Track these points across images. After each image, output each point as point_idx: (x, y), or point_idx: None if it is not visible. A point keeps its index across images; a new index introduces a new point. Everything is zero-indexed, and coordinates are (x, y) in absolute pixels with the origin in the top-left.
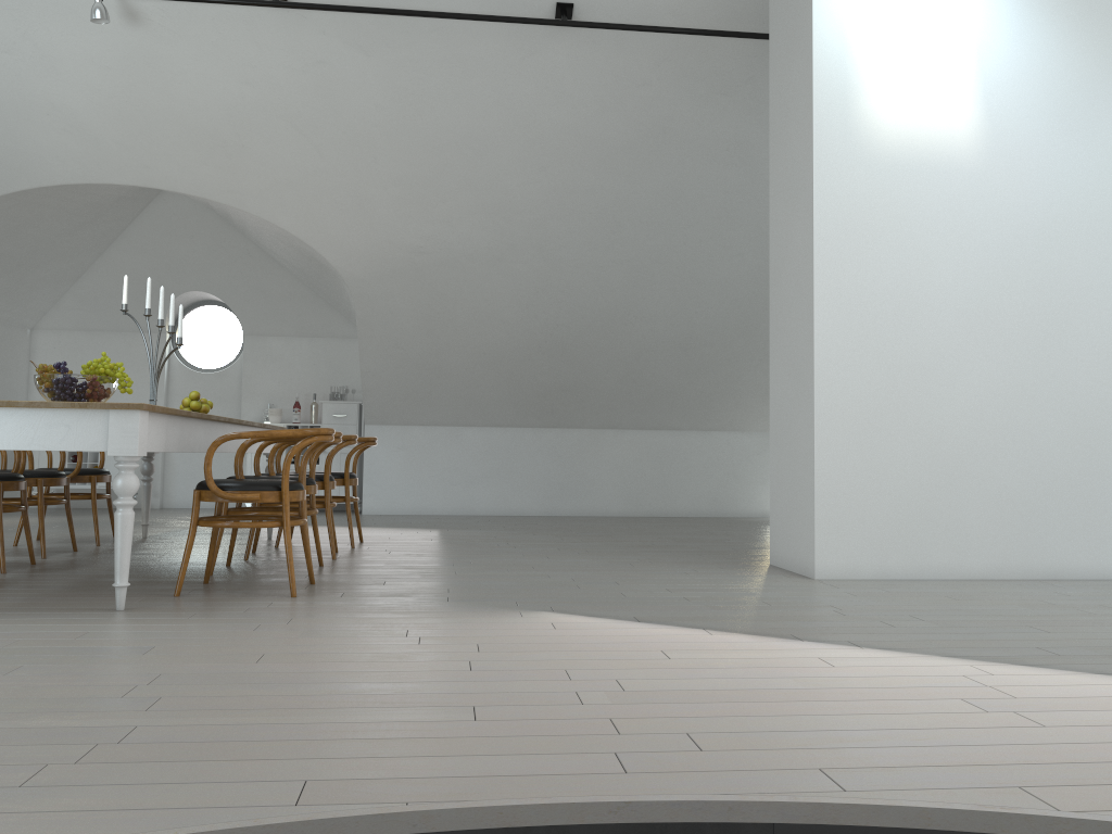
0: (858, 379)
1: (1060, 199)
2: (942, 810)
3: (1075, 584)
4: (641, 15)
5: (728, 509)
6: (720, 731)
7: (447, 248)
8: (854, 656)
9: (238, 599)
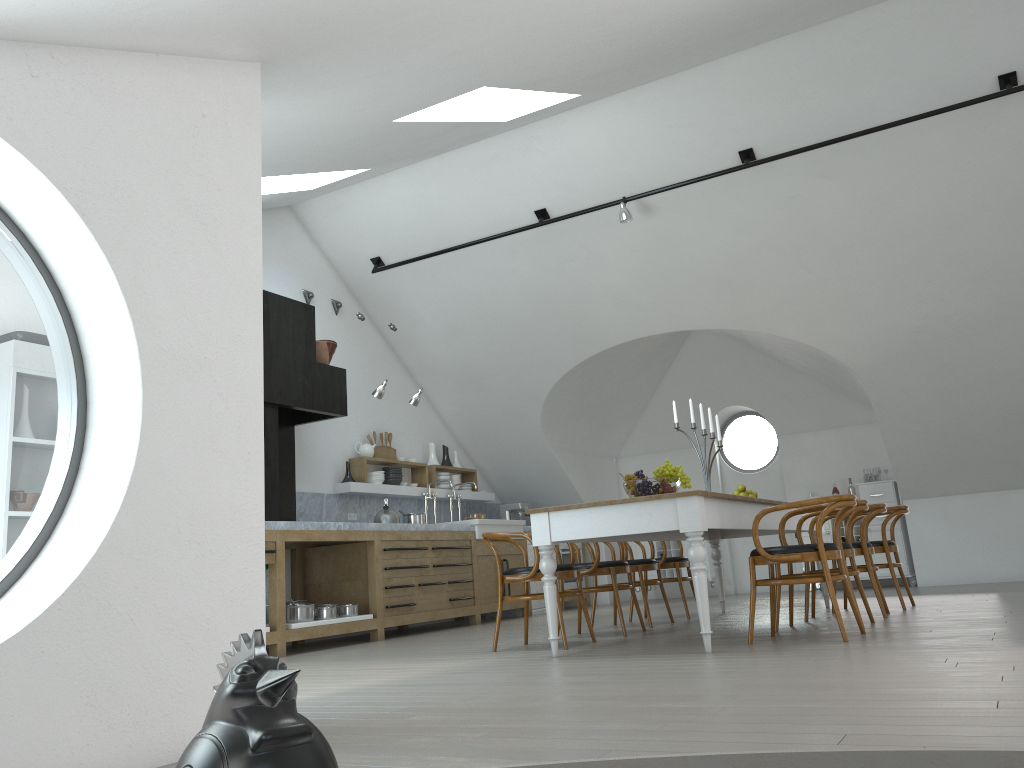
0: None
1: None
2: None
3: None
4: None
5: None
6: None
7: (944, 321)
8: None
9: (798, 644)
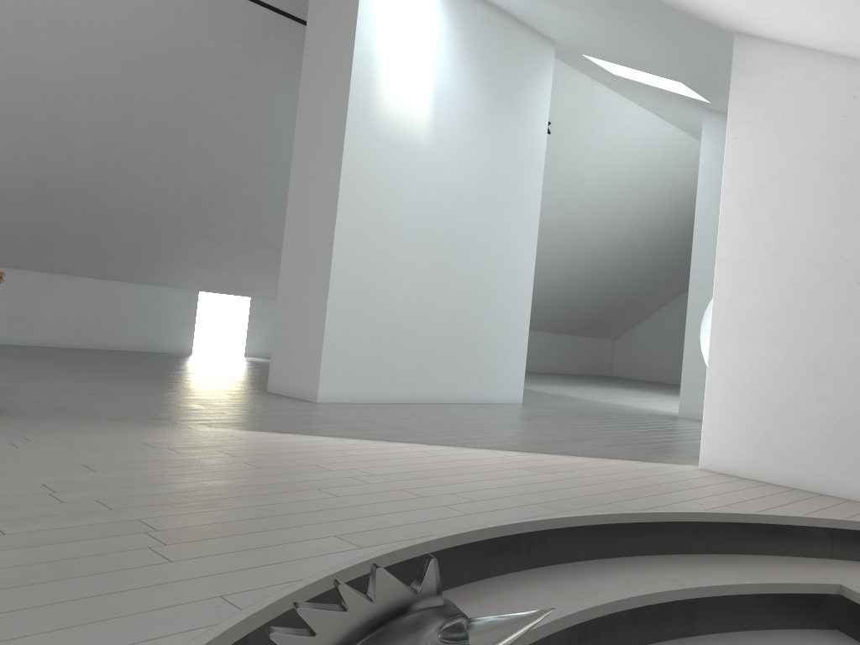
0: (354, 274)
1: (462, 181)
2: (602, 515)
3: (449, 406)
4: None
5: (154, 346)
6: (462, 491)
7: None
8: (435, 449)
9: None
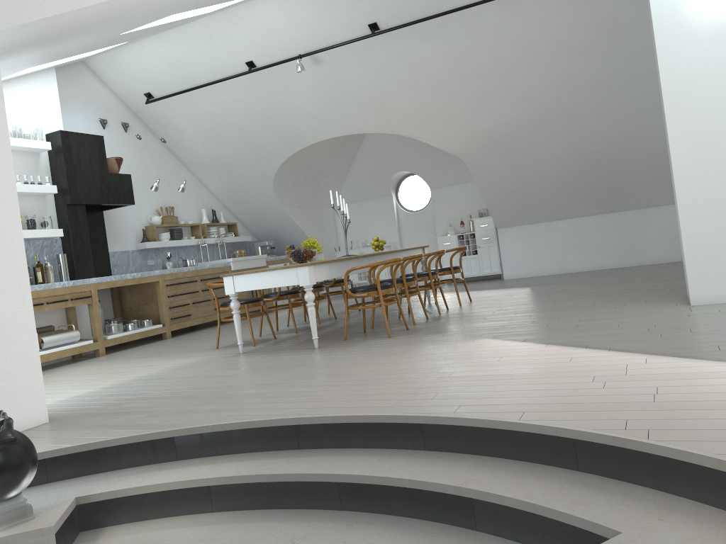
0: (706, 179)
1: None
2: (475, 419)
3: None
4: None
5: None
6: (453, 392)
7: (507, 125)
8: (593, 356)
9: (365, 340)
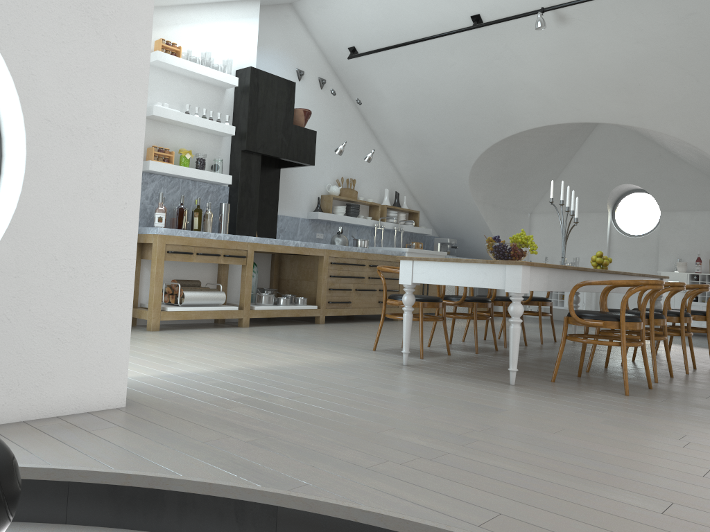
0: None
1: None
2: None
3: None
4: None
5: None
6: None
7: None
8: None
9: (587, 390)
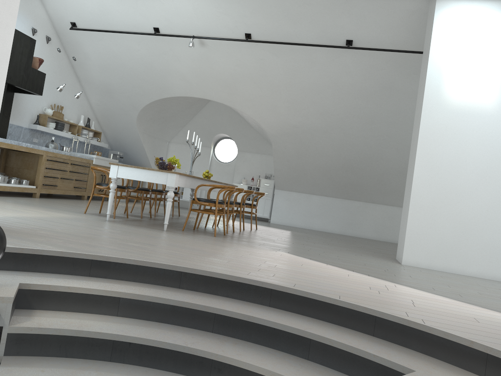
0: (429, 192)
1: None
2: (310, 293)
3: None
4: (379, 44)
5: None
6: (284, 275)
7: (306, 126)
8: (361, 276)
9: (198, 234)
